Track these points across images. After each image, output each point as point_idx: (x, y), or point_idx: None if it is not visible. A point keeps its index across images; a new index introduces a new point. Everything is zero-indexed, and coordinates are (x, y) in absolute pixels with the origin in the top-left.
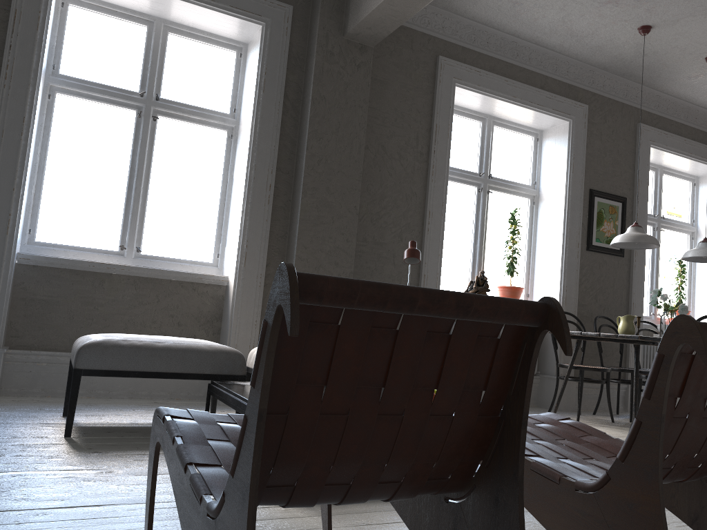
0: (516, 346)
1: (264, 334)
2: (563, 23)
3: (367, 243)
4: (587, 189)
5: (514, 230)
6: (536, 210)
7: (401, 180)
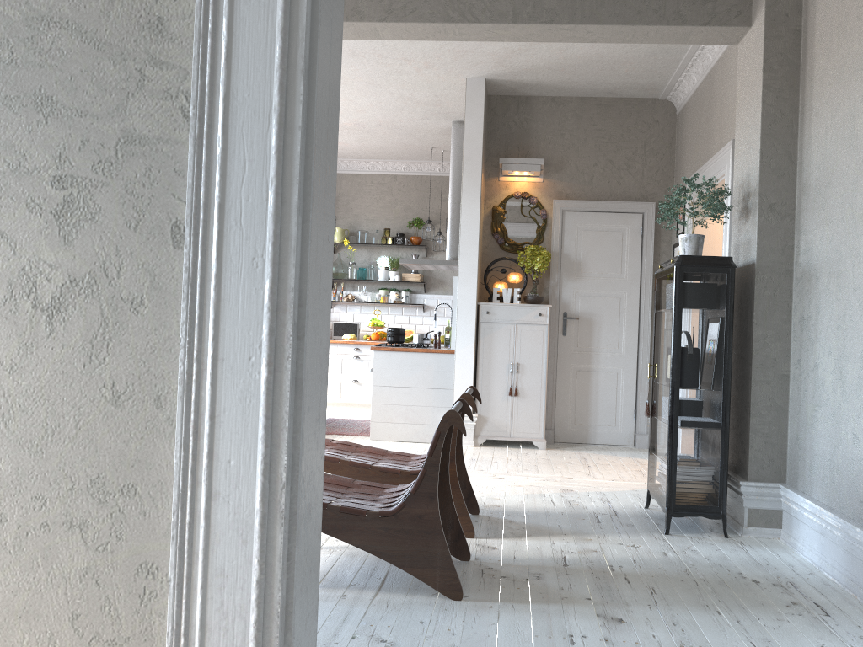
0: None
1: (438, 436)
2: None
3: None
4: None
5: None
6: None
7: None
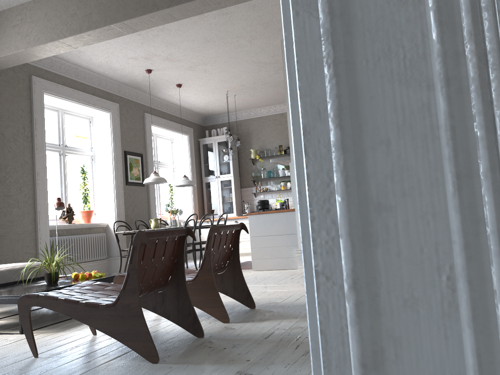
0: (179, 241)
1: (134, 249)
2: (107, 63)
3: (0, 196)
4: (123, 151)
5: (84, 177)
6: (94, 164)
7: (17, 154)
